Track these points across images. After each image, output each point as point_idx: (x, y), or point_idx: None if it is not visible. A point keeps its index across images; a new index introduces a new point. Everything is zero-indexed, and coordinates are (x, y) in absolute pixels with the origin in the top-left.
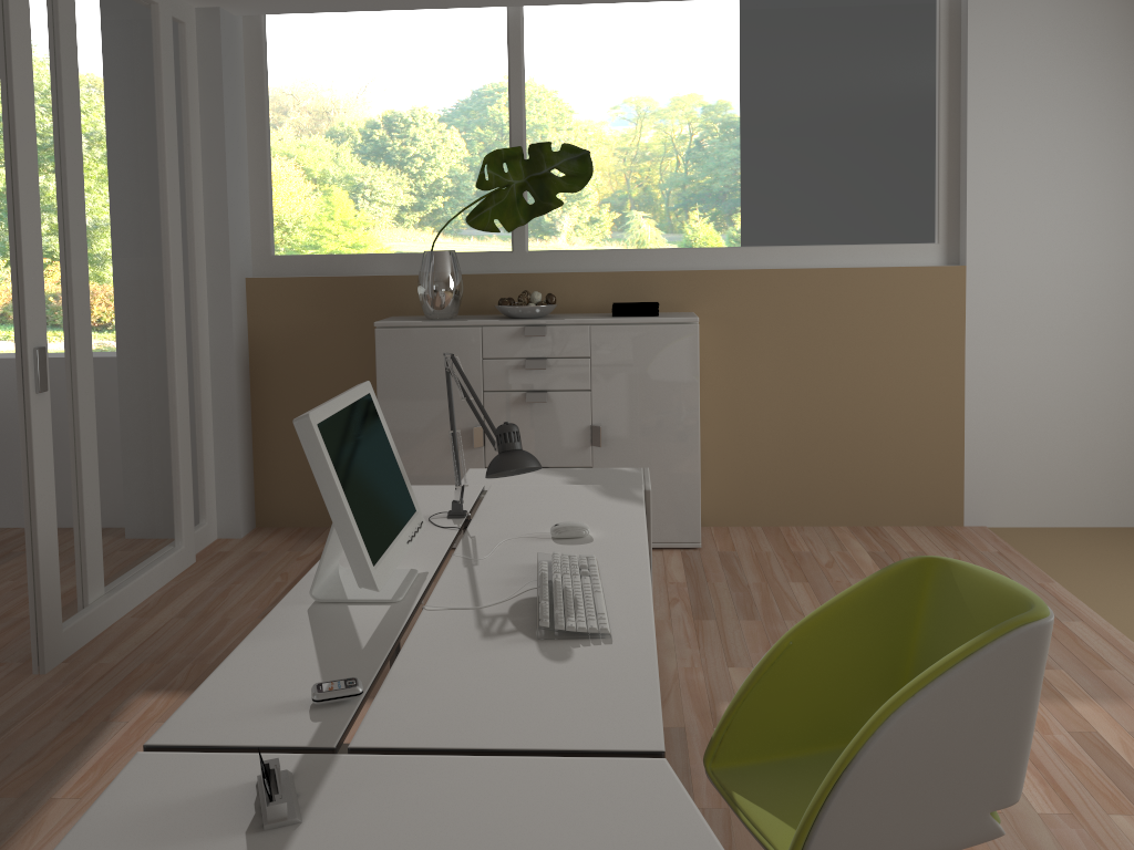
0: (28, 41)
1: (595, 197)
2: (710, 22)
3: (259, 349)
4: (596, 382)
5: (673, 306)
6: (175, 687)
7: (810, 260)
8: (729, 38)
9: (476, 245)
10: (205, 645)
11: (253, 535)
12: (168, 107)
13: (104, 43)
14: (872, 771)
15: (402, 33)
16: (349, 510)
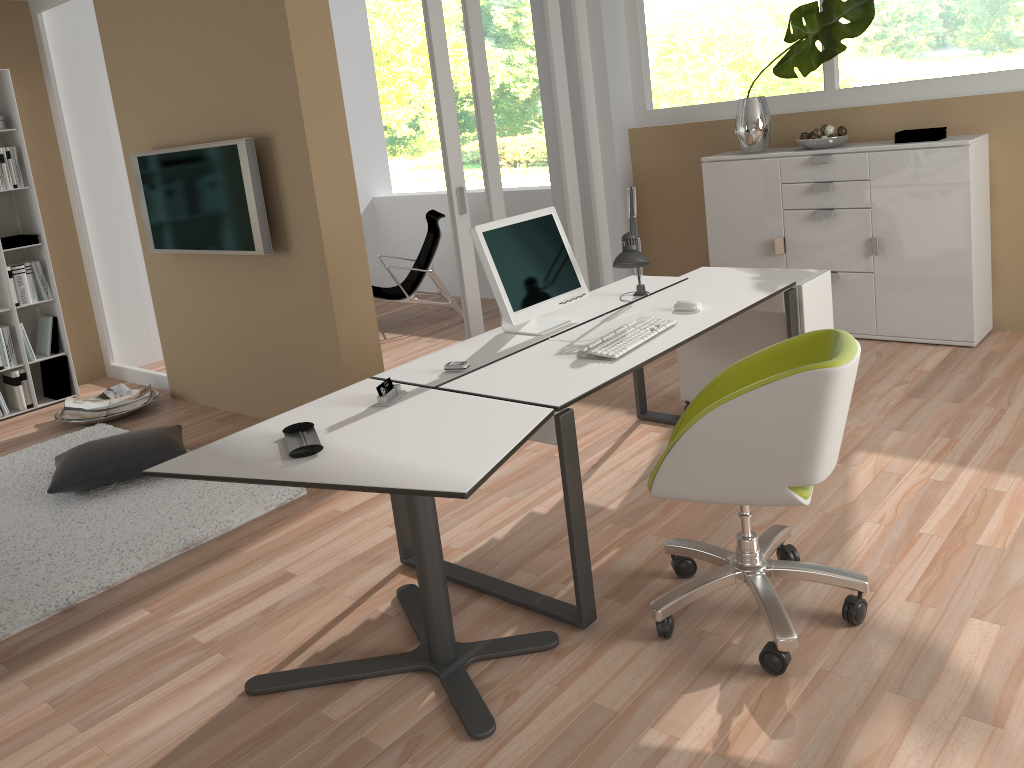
0: None
1: (896, 35)
2: None
3: (639, 180)
4: (874, 201)
5: (968, 129)
6: None
7: None
8: None
9: (795, 88)
10: None
11: None
12: (553, 15)
13: None
14: (693, 443)
15: None
16: (498, 280)
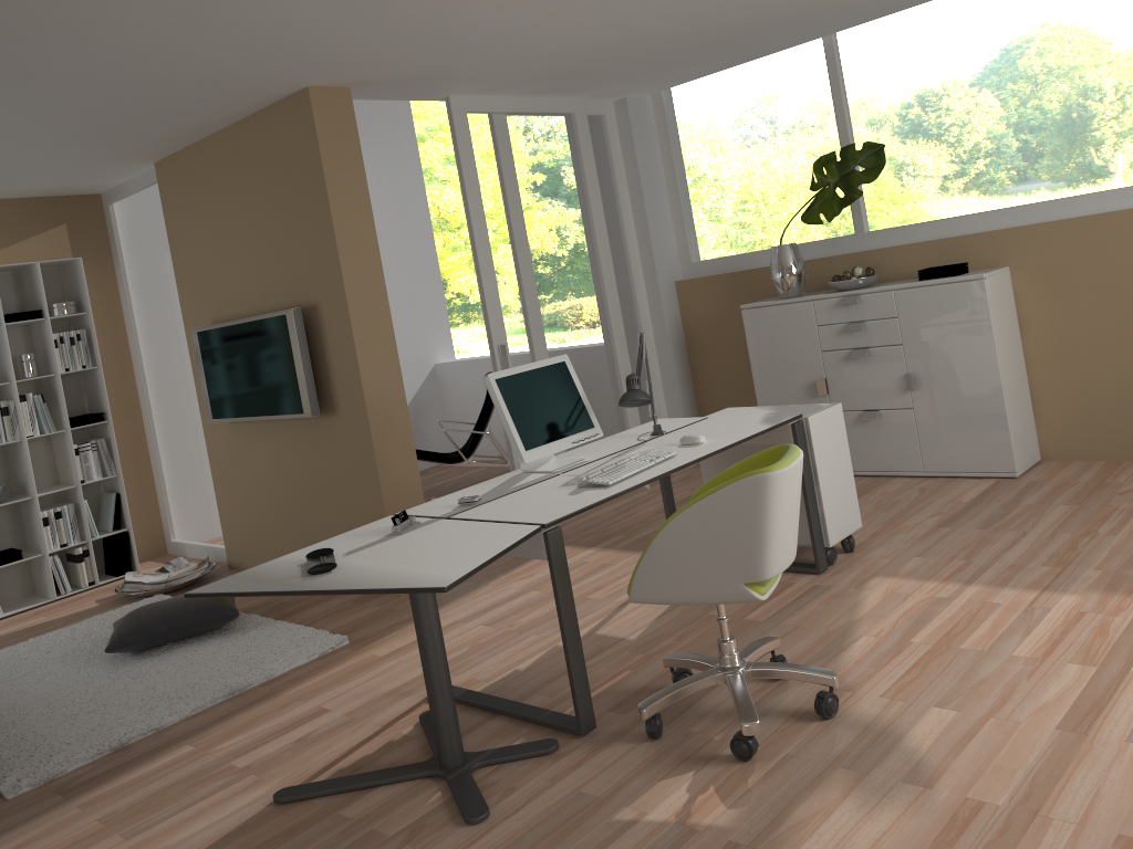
0: (474, 171)
1: (915, 178)
2: (993, 1)
3: (690, 331)
4: (905, 337)
5: (990, 263)
6: (578, 544)
7: (1126, 201)
8: (1013, 10)
9: (828, 233)
10: (611, 525)
11: (699, 465)
12: (590, 178)
13: (532, 153)
14: (660, 549)
15: (751, 79)
16: (510, 422)
